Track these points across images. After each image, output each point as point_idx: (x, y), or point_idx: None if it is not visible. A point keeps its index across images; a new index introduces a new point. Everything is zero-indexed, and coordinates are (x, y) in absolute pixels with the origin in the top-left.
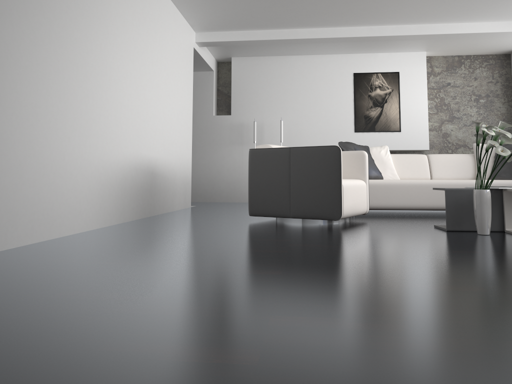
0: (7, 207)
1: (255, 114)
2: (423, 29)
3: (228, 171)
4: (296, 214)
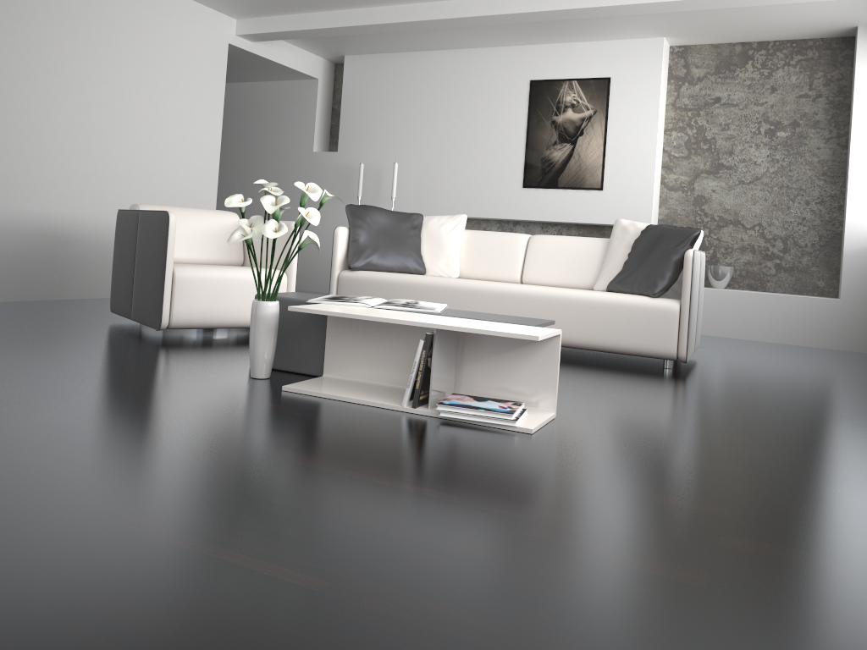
0: None
1: (372, 151)
2: None
3: (327, 242)
4: (134, 315)
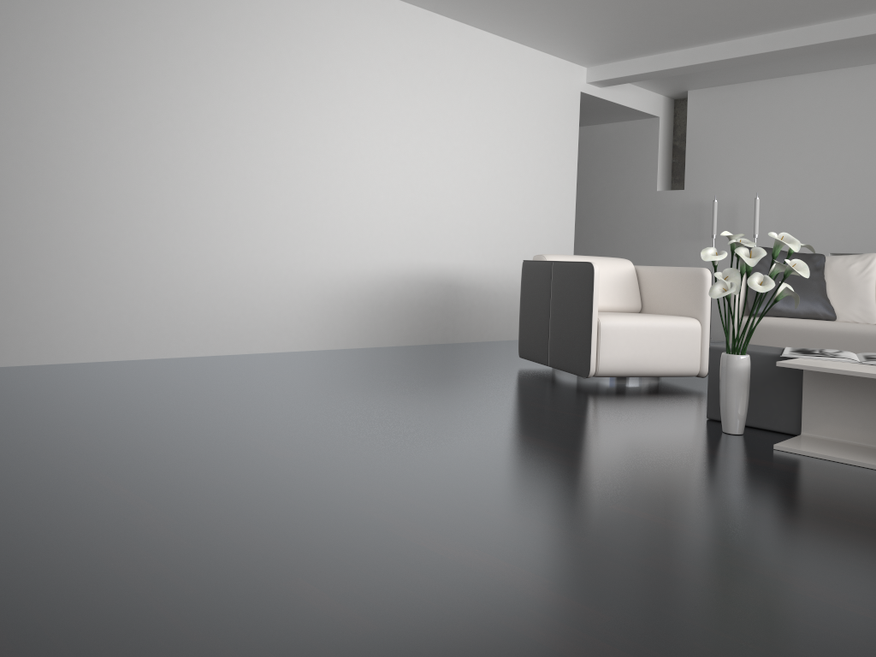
0: (170, 318)
1: (724, 186)
2: None
3: None
4: (552, 361)
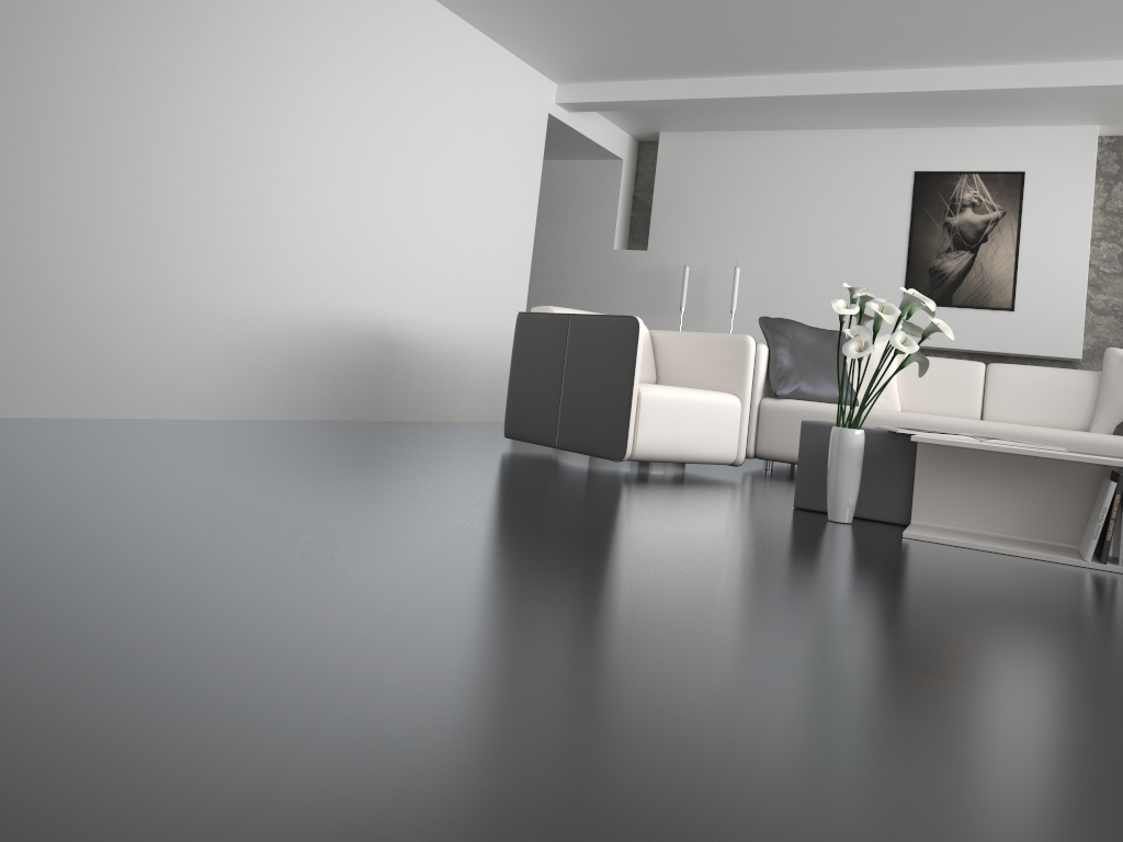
0: (15, 357)
1: (695, 251)
2: (1034, 75)
3: None
4: (563, 442)
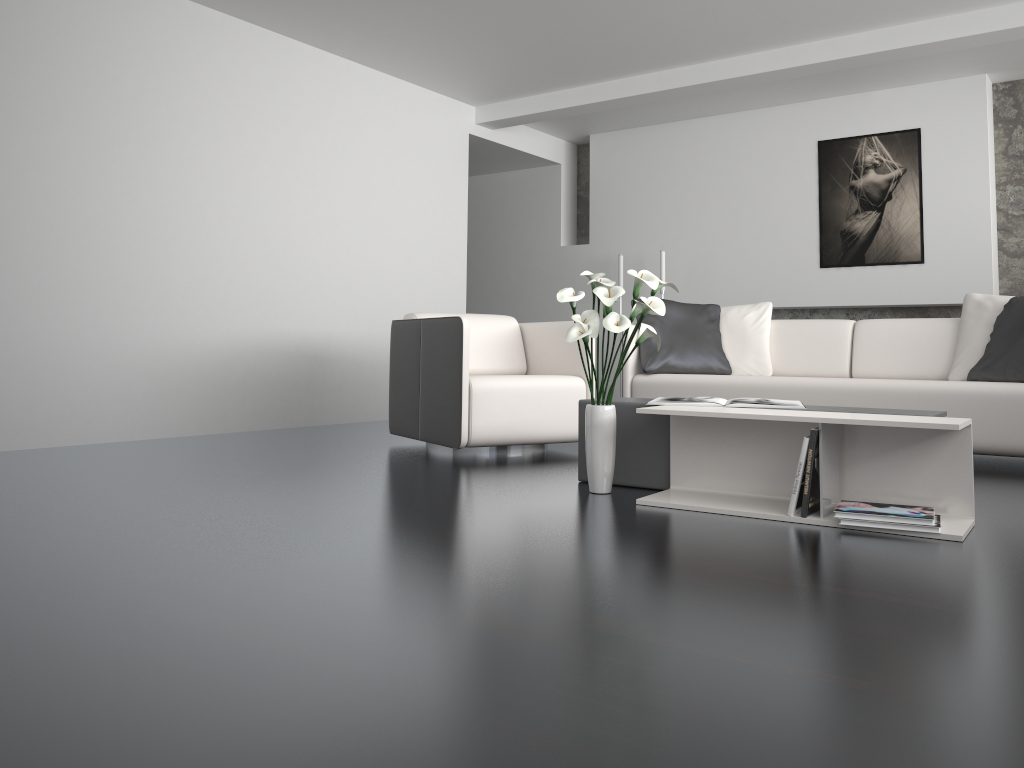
0: None
1: (630, 239)
2: (884, 38)
3: None
4: (423, 434)
